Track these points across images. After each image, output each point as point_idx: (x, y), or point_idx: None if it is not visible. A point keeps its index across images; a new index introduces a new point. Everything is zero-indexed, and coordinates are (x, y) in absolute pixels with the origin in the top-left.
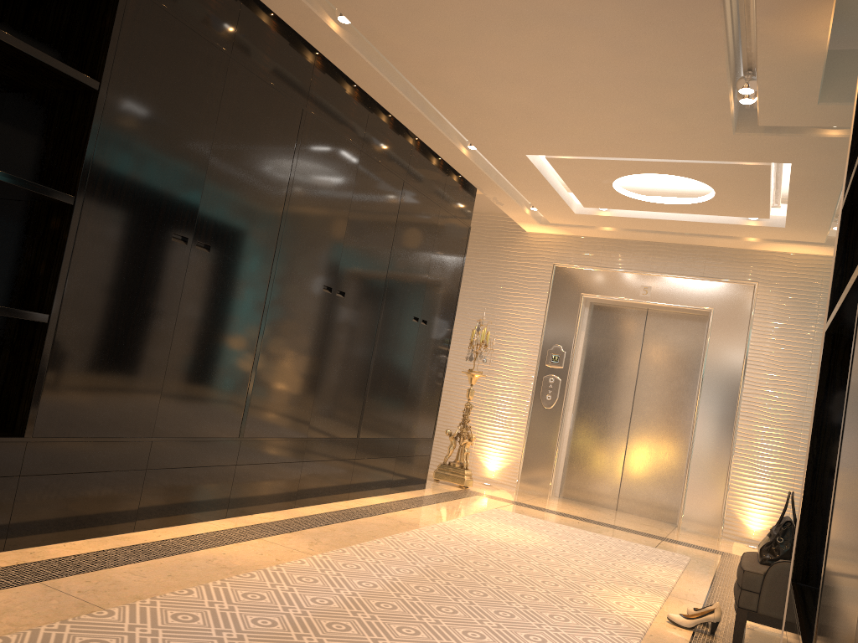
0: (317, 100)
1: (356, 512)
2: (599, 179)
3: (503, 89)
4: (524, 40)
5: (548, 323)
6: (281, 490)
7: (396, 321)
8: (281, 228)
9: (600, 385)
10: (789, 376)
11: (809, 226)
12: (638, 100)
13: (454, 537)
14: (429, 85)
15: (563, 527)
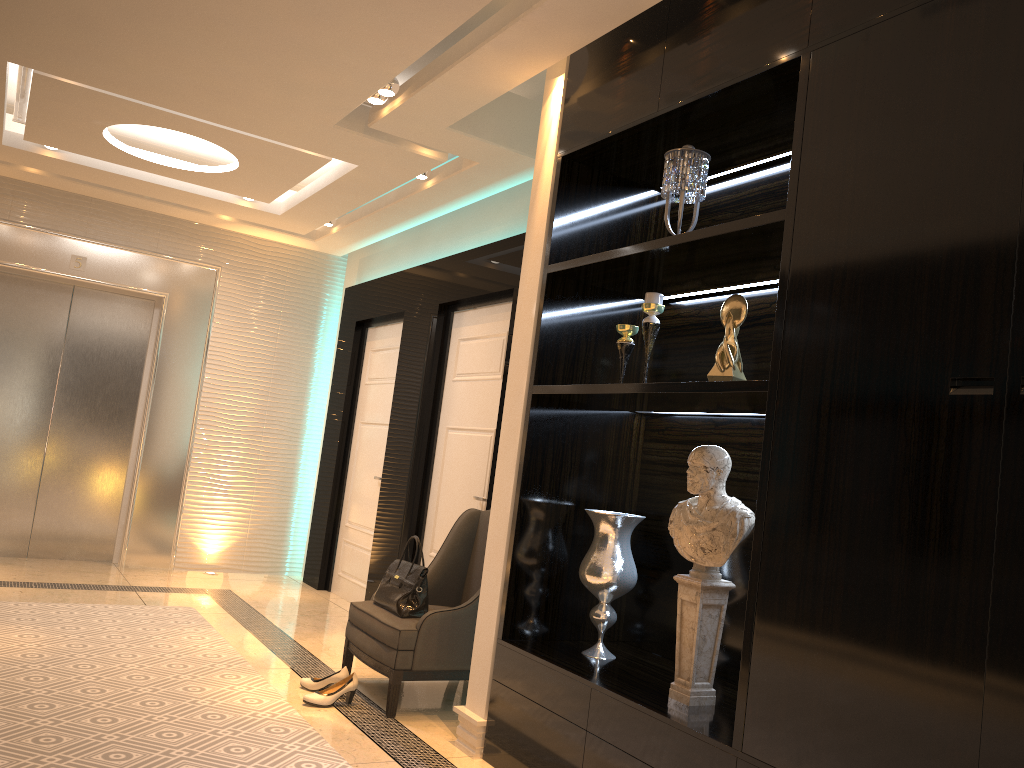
0: None
1: None
2: (92, 118)
3: None
4: None
5: None
6: None
7: None
8: None
9: (2, 389)
10: (252, 377)
11: (307, 219)
12: (264, 63)
13: None
14: None
15: (22, 605)
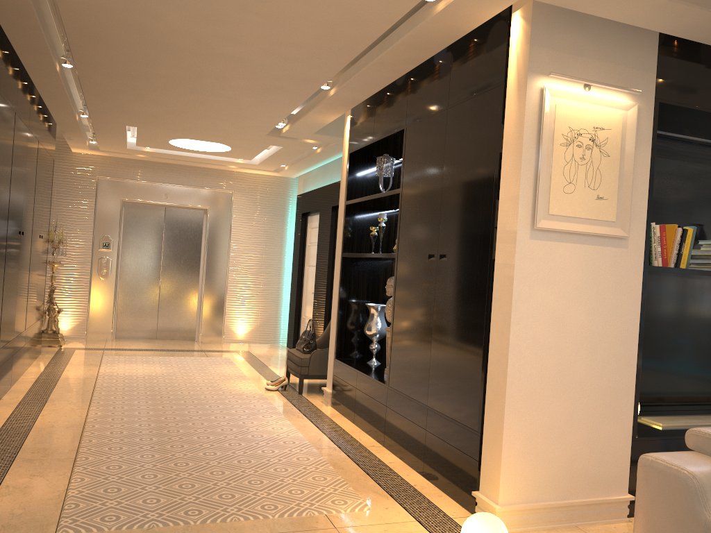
0: (19, 103)
1: (46, 380)
2: (163, 138)
3: (150, 105)
4: (188, 96)
5: (98, 220)
6: (8, 378)
7: (35, 242)
8: (10, 200)
9: (137, 260)
10: (254, 245)
11: (271, 165)
12: (227, 121)
13: (125, 379)
14: (96, 96)
15: (155, 357)
